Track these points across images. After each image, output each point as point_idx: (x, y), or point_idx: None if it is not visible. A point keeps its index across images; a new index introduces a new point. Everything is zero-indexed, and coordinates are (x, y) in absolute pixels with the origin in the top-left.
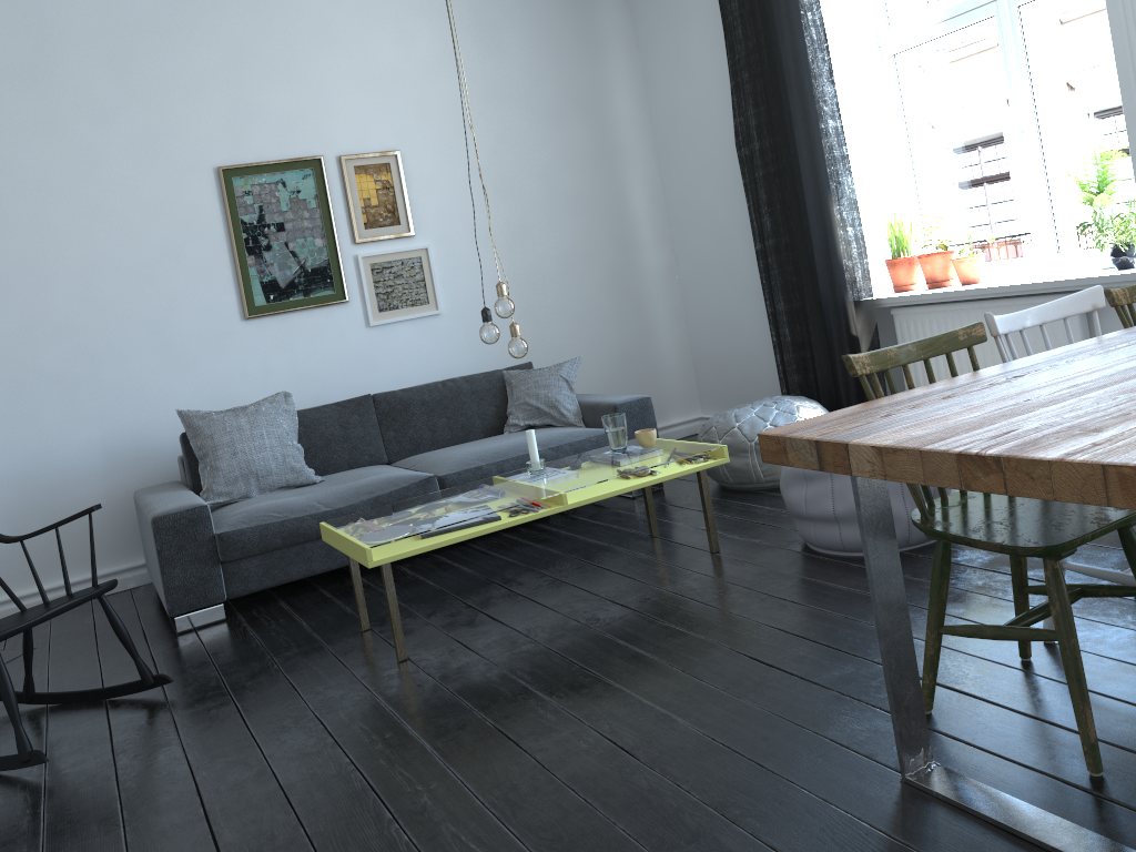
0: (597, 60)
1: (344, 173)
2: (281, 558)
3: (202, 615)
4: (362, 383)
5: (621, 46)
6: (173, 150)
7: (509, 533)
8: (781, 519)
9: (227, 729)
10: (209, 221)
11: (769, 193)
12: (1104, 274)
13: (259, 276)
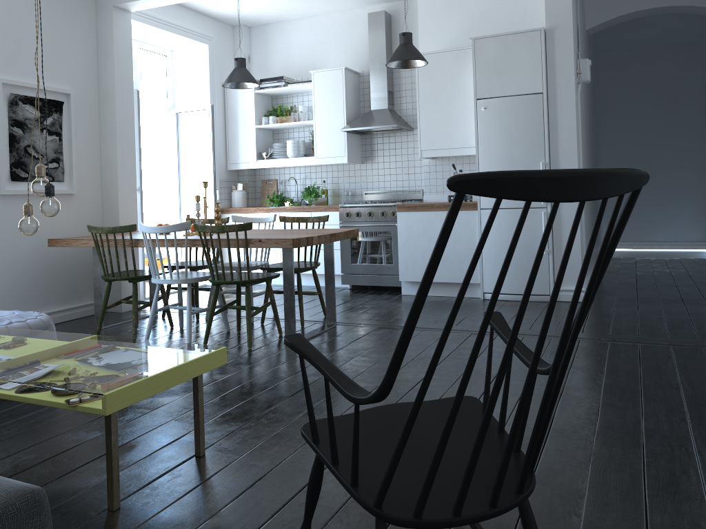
0: None
1: None
2: None
3: None
4: None
5: None
6: None
7: None
8: None
9: None
10: None
11: None
12: None
13: None
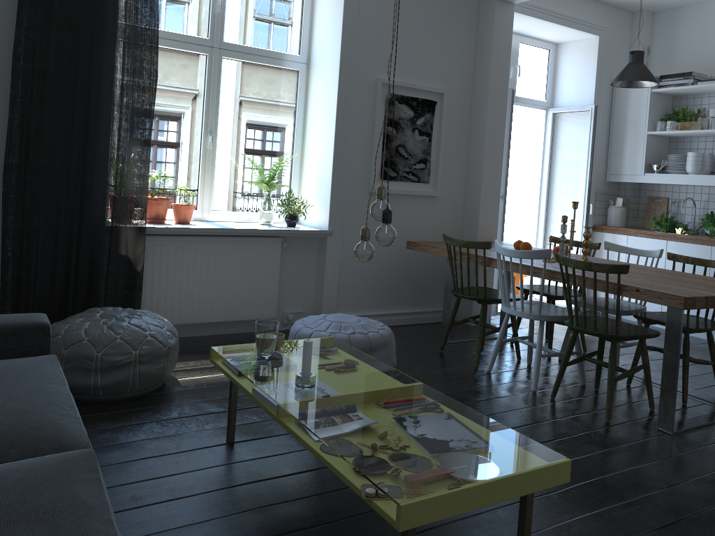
0: None
1: None
2: None
3: None
4: None
5: None
6: None
7: None
8: None
9: None
10: None
11: (54, 115)
12: (301, 229)
13: None
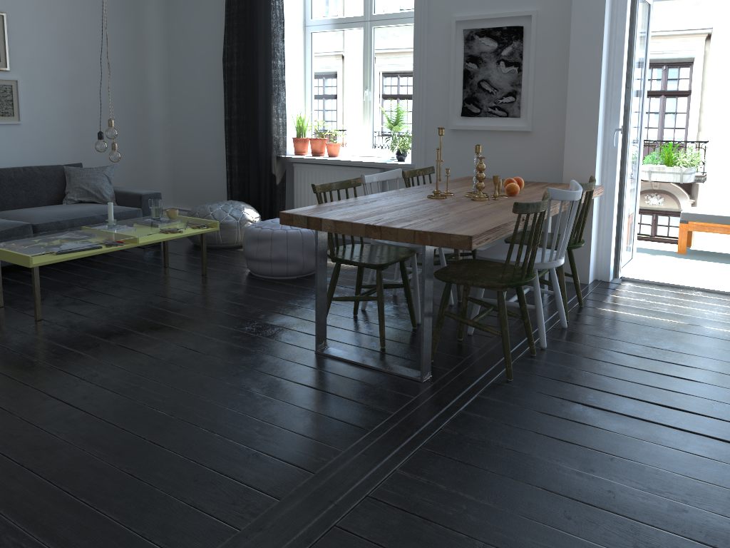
0: None
1: None
2: None
3: None
4: None
5: None
6: None
7: (70, 262)
8: (235, 262)
9: None
10: None
11: (238, 91)
12: (393, 162)
13: None
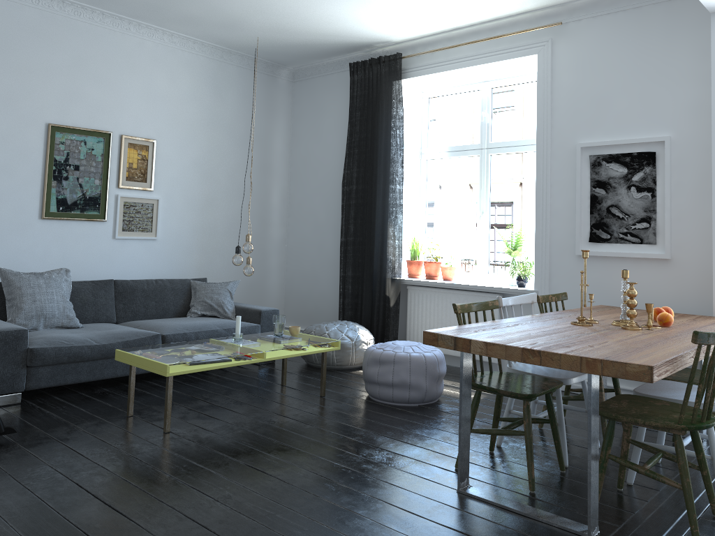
0: (270, 118)
1: (122, 145)
2: (63, 369)
3: (7, 398)
4: (102, 271)
5: (284, 113)
6: (24, 106)
7: (191, 374)
8: (351, 384)
9: (74, 458)
10: (34, 154)
11: (356, 213)
12: (513, 288)
13: (56, 194)
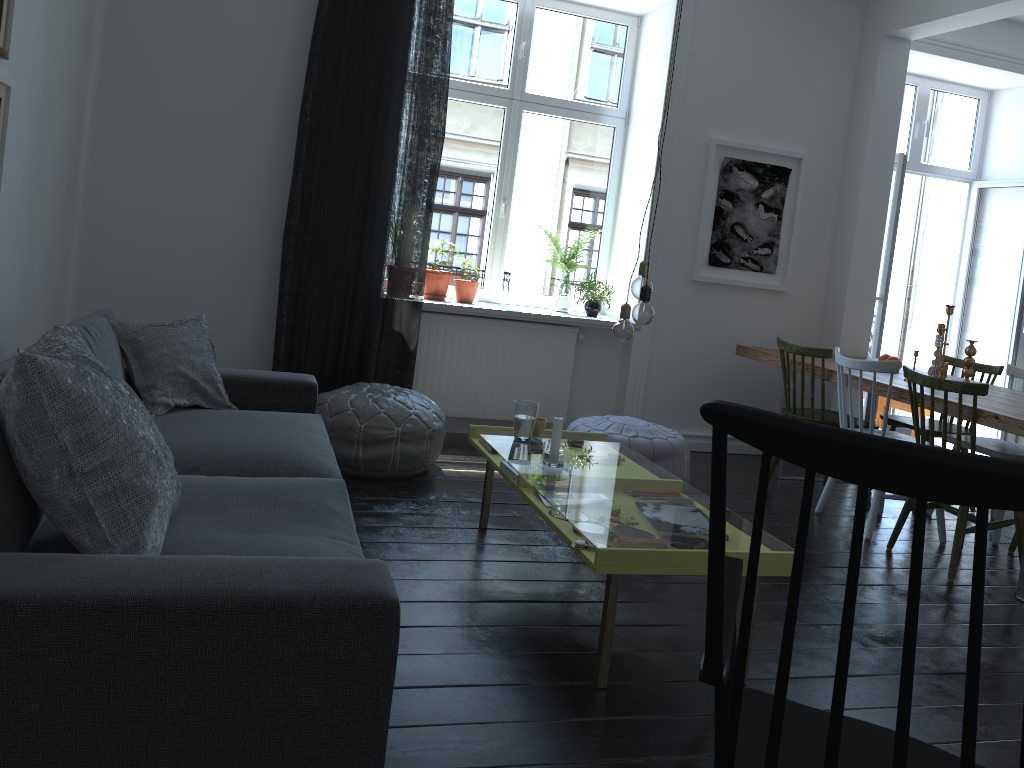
0: None
1: None
2: None
3: None
4: None
5: None
6: None
7: None
8: None
9: None
10: None
11: (336, 175)
12: (601, 319)
13: None
